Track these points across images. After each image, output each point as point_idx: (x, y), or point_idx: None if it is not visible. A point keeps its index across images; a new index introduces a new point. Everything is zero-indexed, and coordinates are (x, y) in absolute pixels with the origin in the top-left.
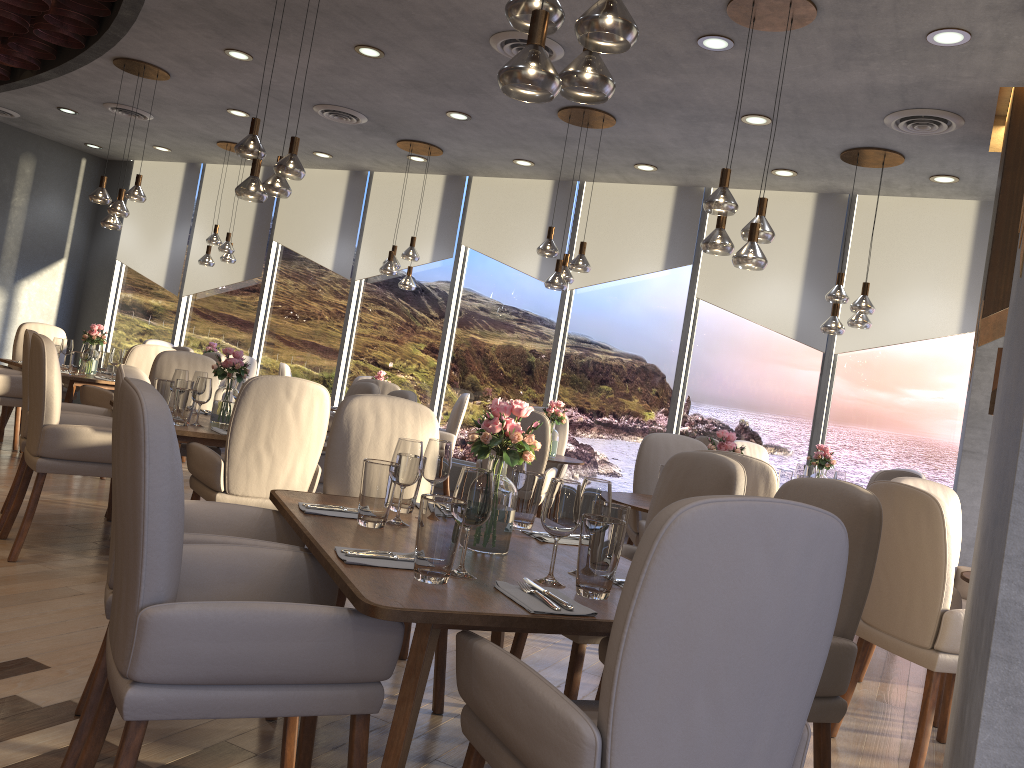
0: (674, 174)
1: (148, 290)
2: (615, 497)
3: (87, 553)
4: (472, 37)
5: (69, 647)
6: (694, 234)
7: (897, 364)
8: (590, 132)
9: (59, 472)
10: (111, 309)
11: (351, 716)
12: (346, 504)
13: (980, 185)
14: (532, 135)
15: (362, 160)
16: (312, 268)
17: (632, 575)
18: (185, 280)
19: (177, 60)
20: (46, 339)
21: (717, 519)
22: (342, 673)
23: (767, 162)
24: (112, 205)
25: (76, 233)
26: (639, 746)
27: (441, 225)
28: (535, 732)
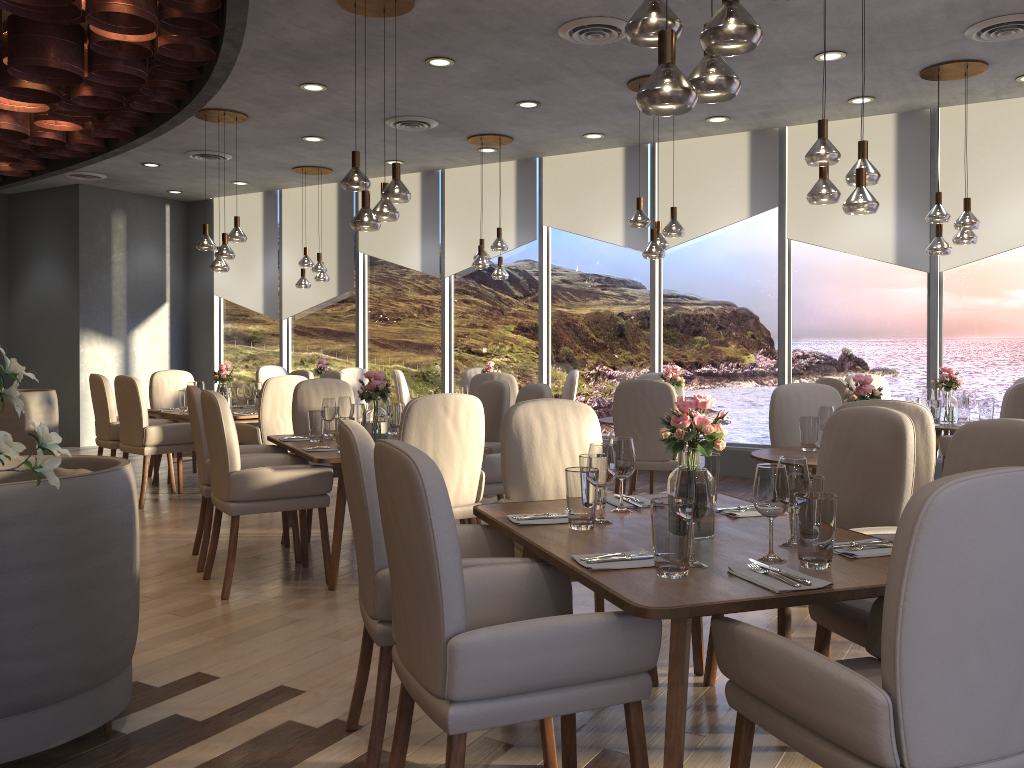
0: (747, 120)
1: (249, 319)
2: (763, 455)
3: (283, 581)
4: (540, 31)
5: (312, 671)
6: (775, 176)
7: (1007, 272)
8: None
9: (250, 512)
10: (217, 342)
11: (625, 704)
12: (544, 509)
13: None
14: (601, 109)
15: (433, 160)
16: (401, 272)
17: (897, 555)
18: (282, 304)
19: (254, 102)
20: (217, 394)
21: (968, 495)
22: (617, 668)
23: (843, 93)
24: (218, 250)
25: (173, 276)
26: (926, 702)
27: (519, 210)
28: (822, 700)
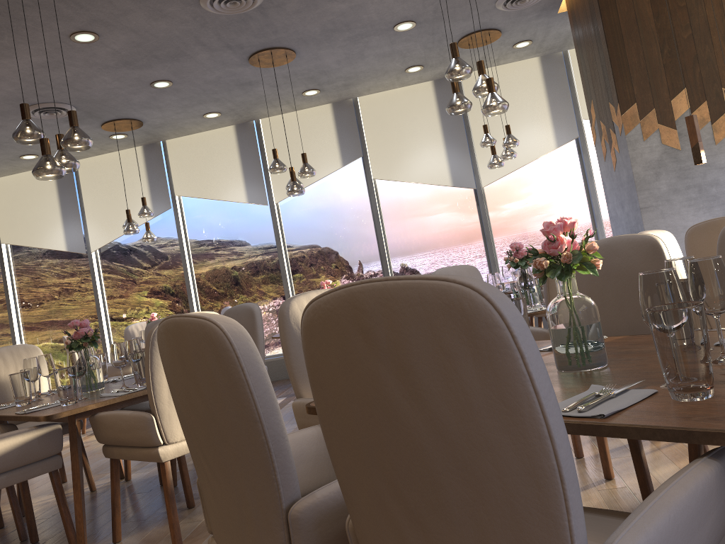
0: (332, 93)
1: None
2: None
3: None
4: None
5: None
6: (356, 134)
7: (524, 181)
8: (272, 71)
9: None
10: None
11: None
12: None
13: (544, 43)
14: (223, 87)
15: None
16: (47, 255)
17: None
18: None
19: None
20: None
21: None
22: (723, 534)
23: (404, 63)
24: None
25: None
26: None
27: (152, 186)
28: None
